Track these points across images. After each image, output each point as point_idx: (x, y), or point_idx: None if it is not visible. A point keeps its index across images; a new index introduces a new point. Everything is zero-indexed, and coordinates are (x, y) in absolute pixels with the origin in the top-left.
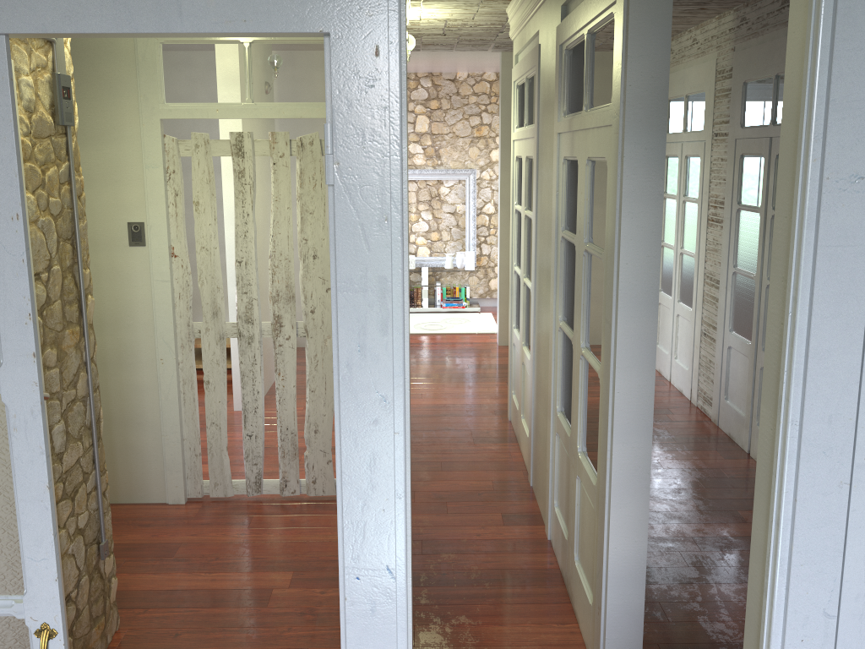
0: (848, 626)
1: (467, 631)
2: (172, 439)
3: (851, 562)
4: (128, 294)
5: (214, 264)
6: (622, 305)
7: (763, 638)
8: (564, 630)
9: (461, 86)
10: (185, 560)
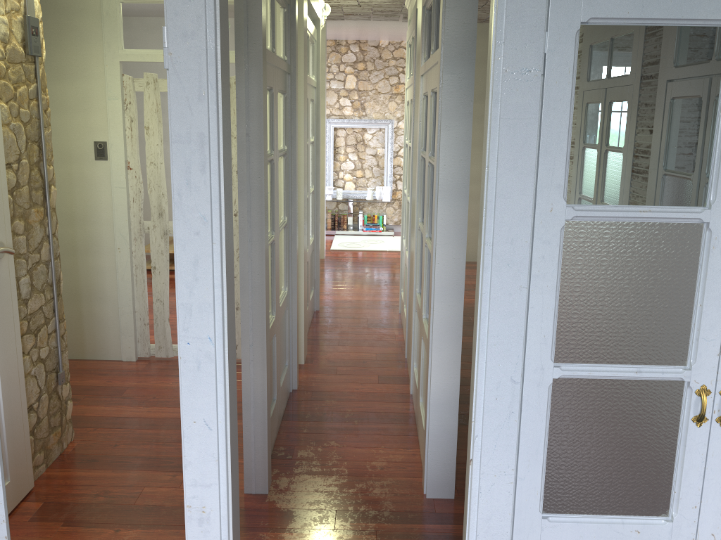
0: (530, 391)
1: (334, 451)
2: (126, 310)
3: (531, 345)
4: (94, 197)
5: (160, 175)
6: (441, 197)
7: (473, 399)
8: (408, 453)
9: (383, 52)
10: (129, 398)
